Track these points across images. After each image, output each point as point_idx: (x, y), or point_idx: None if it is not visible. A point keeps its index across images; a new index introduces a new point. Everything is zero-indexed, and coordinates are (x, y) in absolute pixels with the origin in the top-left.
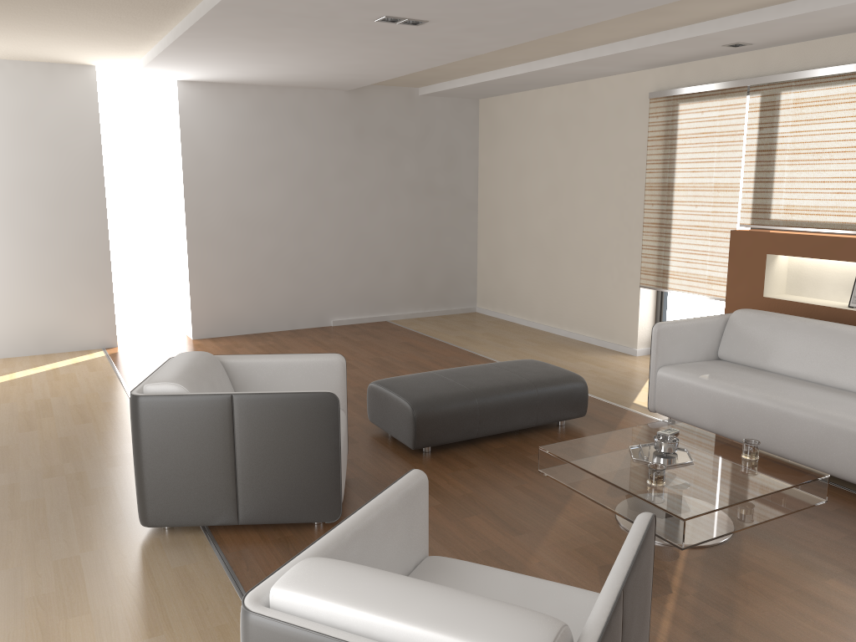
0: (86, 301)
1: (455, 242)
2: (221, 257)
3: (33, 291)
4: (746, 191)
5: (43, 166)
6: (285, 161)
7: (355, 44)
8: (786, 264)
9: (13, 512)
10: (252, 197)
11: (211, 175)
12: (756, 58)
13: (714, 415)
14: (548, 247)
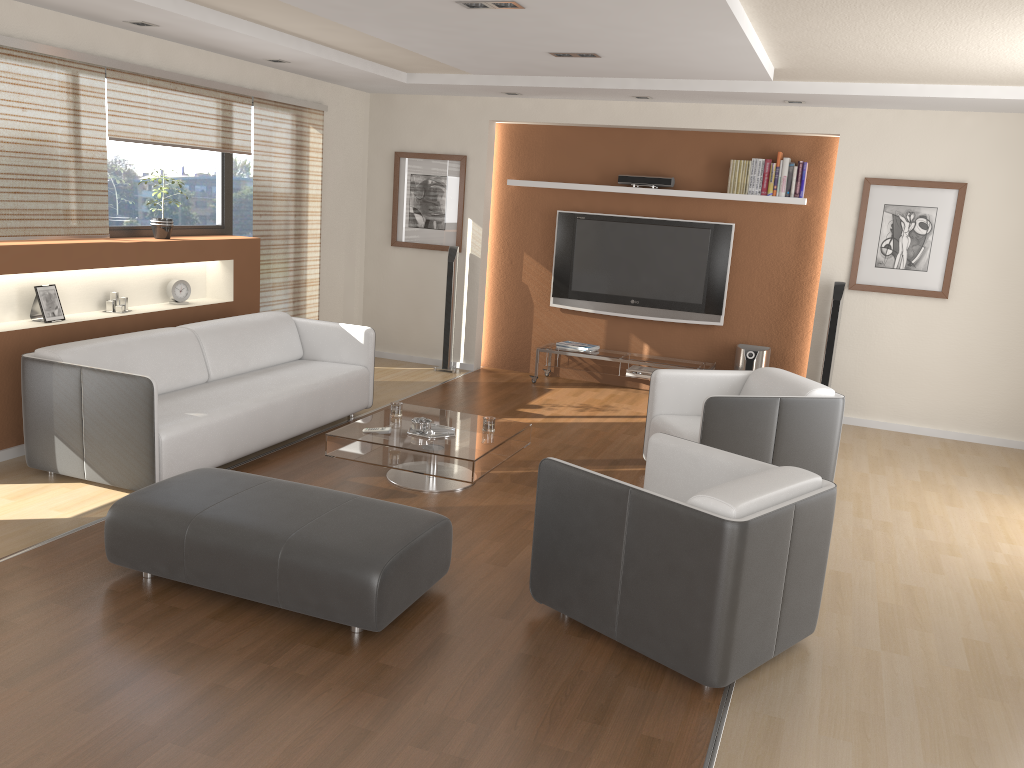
0: None
1: None
2: None
3: None
4: None
5: None
6: None
7: None
8: None
9: (966, 750)
10: None
11: None
12: None
13: (224, 445)
14: None
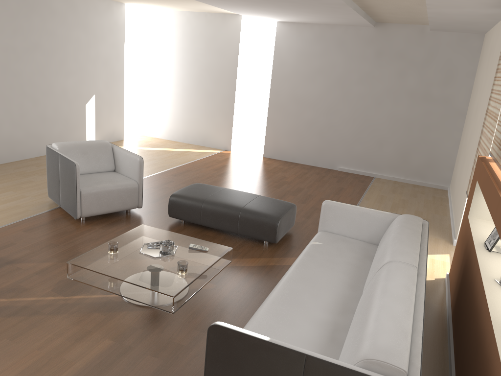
0: (221, 126)
1: (439, 137)
2: (283, 118)
3: (203, 117)
4: (498, 123)
5: (214, 62)
6: (327, 69)
7: (266, 1)
8: None
9: None
10: (305, 87)
11: (285, 73)
12: None
13: None
14: (466, 150)
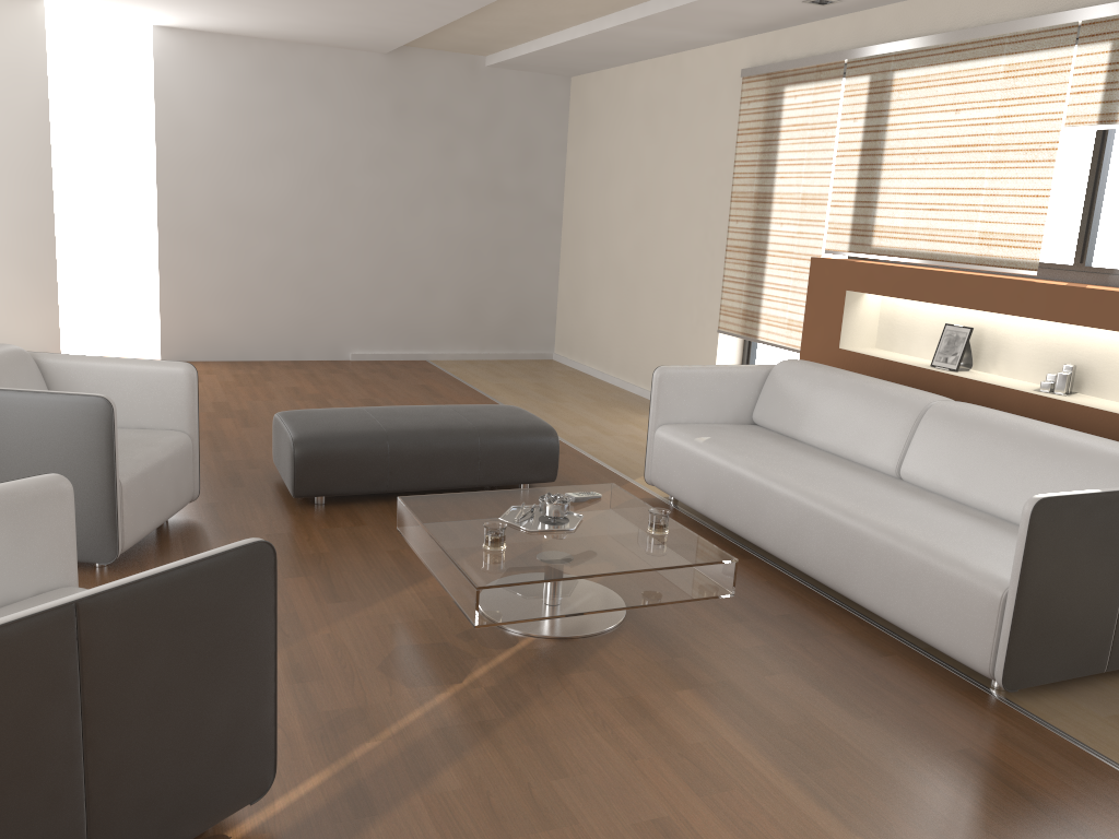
0: (22, 300)
1: (527, 265)
2: (204, 259)
3: None
4: (834, 204)
5: None
6: (295, 141)
7: None
8: (877, 307)
9: None
10: (249, 185)
11: (193, 151)
12: (857, 23)
13: (702, 490)
14: (630, 275)
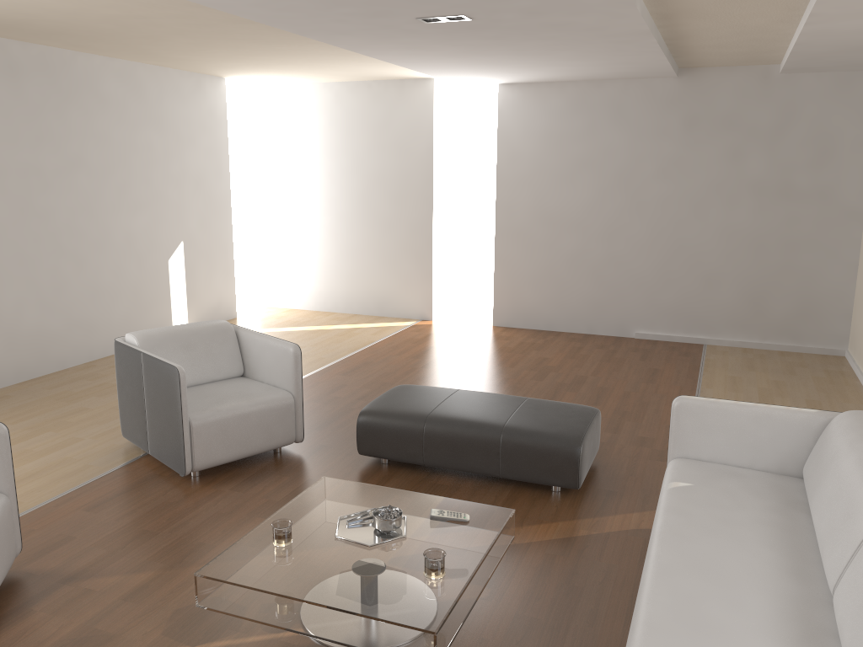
0: (412, 278)
1: (819, 261)
2: (525, 252)
3: (377, 265)
4: None
5: (390, 165)
6: (597, 158)
7: (498, 41)
8: None
9: None
10: (559, 195)
11: (521, 172)
12: None
13: None
14: None
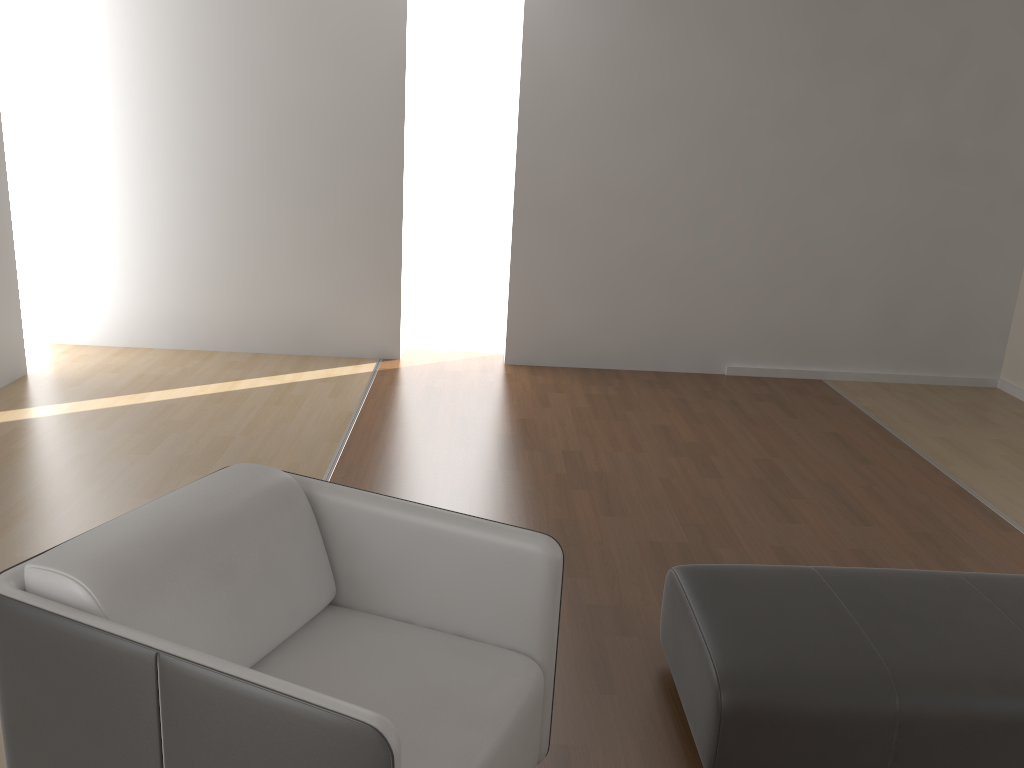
0: (364, 289)
1: (977, 260)
2: (562, 246)
3: (297, 266)
4: None
5: (323, 88)
6: (685, 97)
7: None
8: None
9: None
10: (623, 154)
11: (561, 113)
12: None
13: None
14: None
